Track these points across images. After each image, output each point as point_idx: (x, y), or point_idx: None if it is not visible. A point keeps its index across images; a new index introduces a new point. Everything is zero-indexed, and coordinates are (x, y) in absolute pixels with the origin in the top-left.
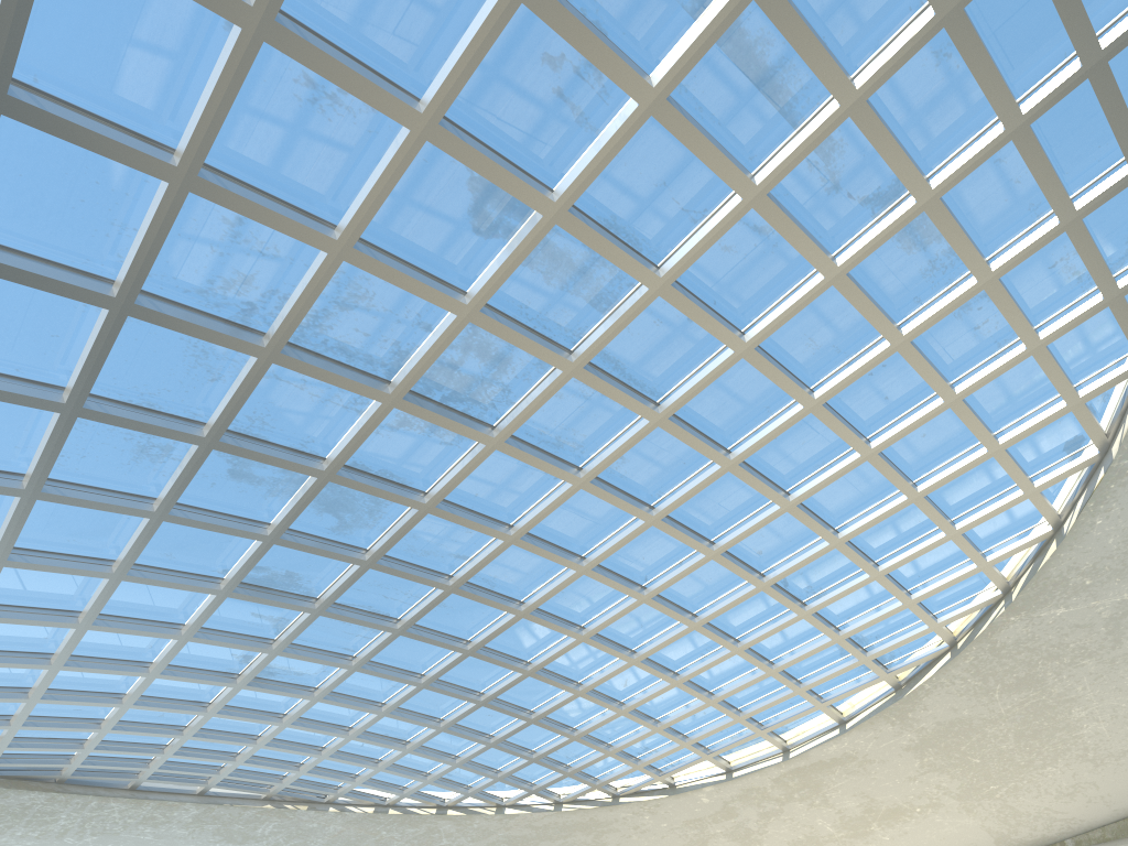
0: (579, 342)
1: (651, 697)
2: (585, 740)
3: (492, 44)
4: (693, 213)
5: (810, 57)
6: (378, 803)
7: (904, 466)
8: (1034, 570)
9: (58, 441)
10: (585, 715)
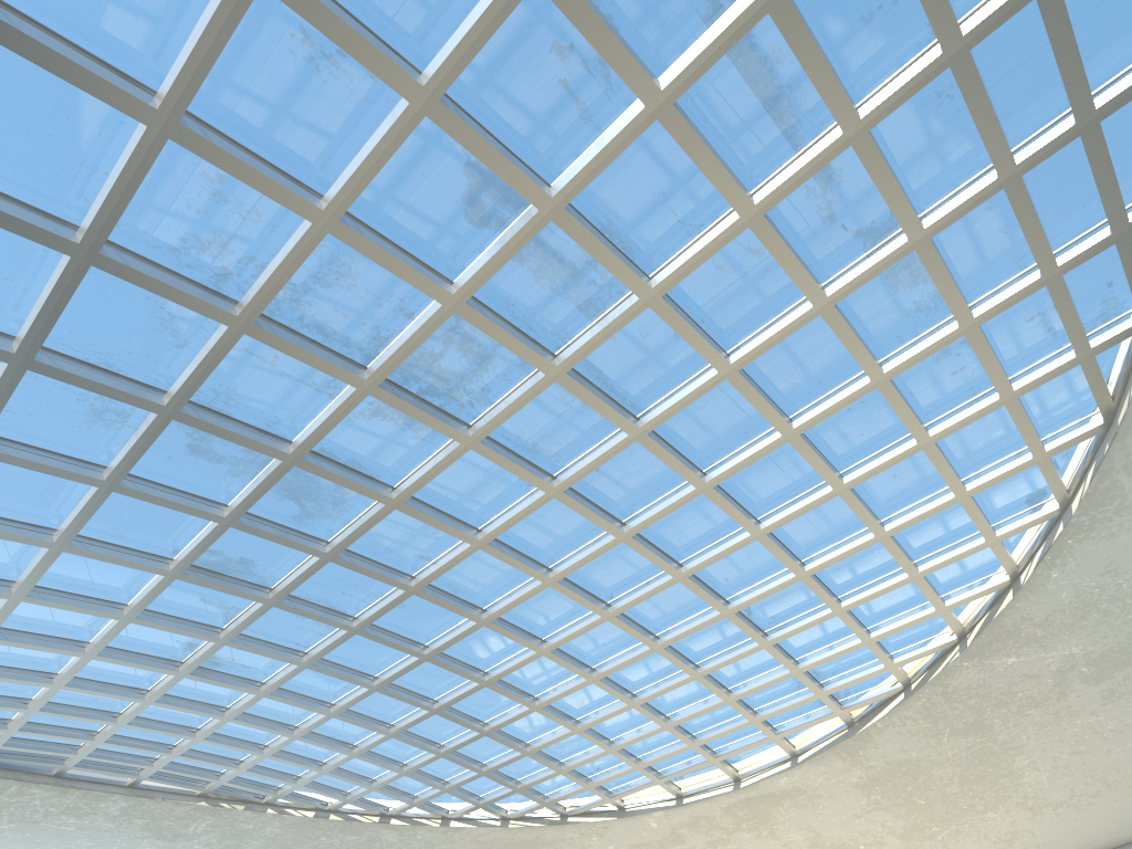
0: (564, 346)
1: (607, 717)
2: (537, 756)
3: (502, 23)
4: (689, 226)
5: (818, 80)
6: (319, 807)
7: (874, 504)
8: (990, 617)
9: (4, 393)
10: (539, 731)
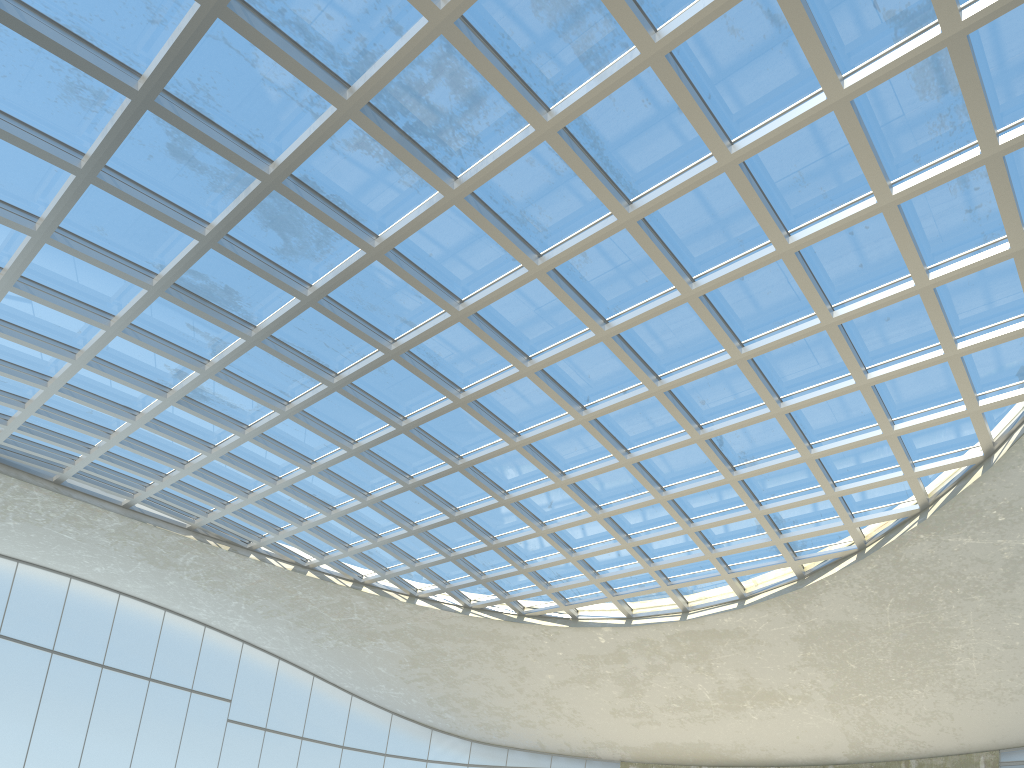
0: (560, 101)
1: (571, 525)
2: (502, 552)
3: None
4: None
5: None
6: (298, 563)
7: (861, 348)
8: (955, 492)
9: None
10: (507, 527)
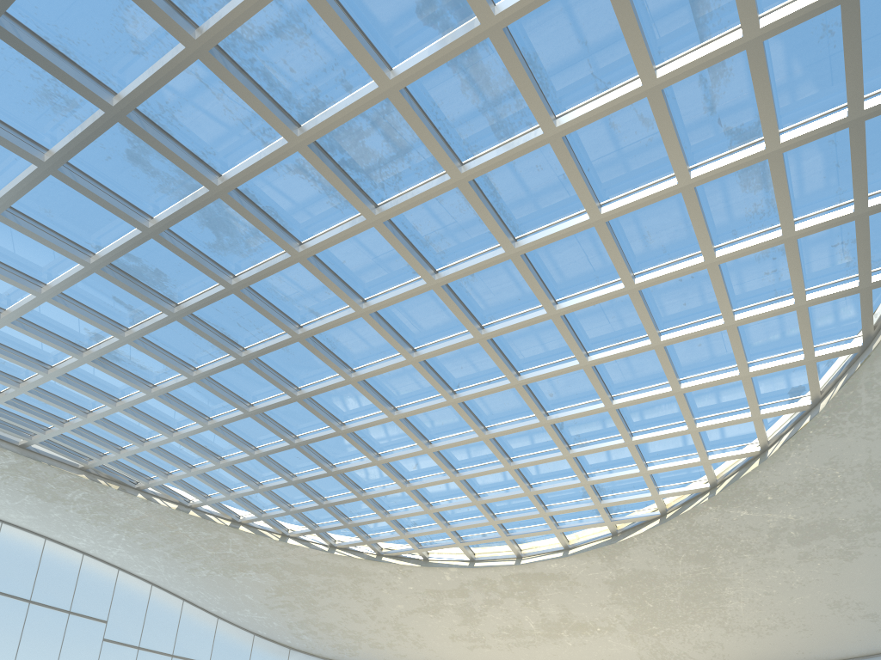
0: (472, 158)
1: (432, 484)
2: (369, 503)
3: None
4: (599, 81)
5: None
6: (182, 503)
7: (678, 364)
8: (738, 476)
9: None
10: (375, 482)
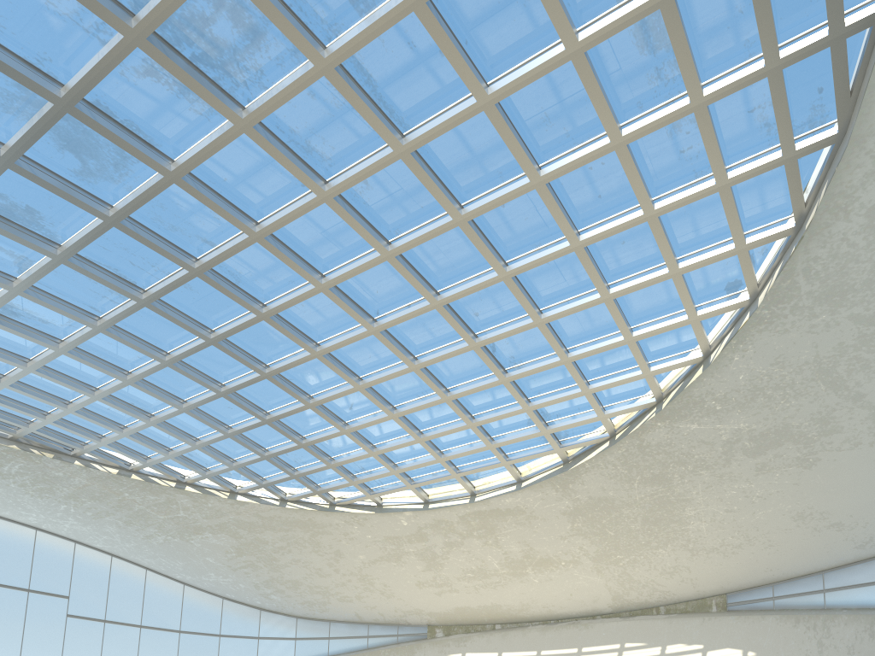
0: (335, 40)
1: (371, 424)
2: (311, 450)
3: None
4: None
5: None
6: (122, 467)
7: (603, 267)
8: (683, 387)
9: None
10: (314, 427)
